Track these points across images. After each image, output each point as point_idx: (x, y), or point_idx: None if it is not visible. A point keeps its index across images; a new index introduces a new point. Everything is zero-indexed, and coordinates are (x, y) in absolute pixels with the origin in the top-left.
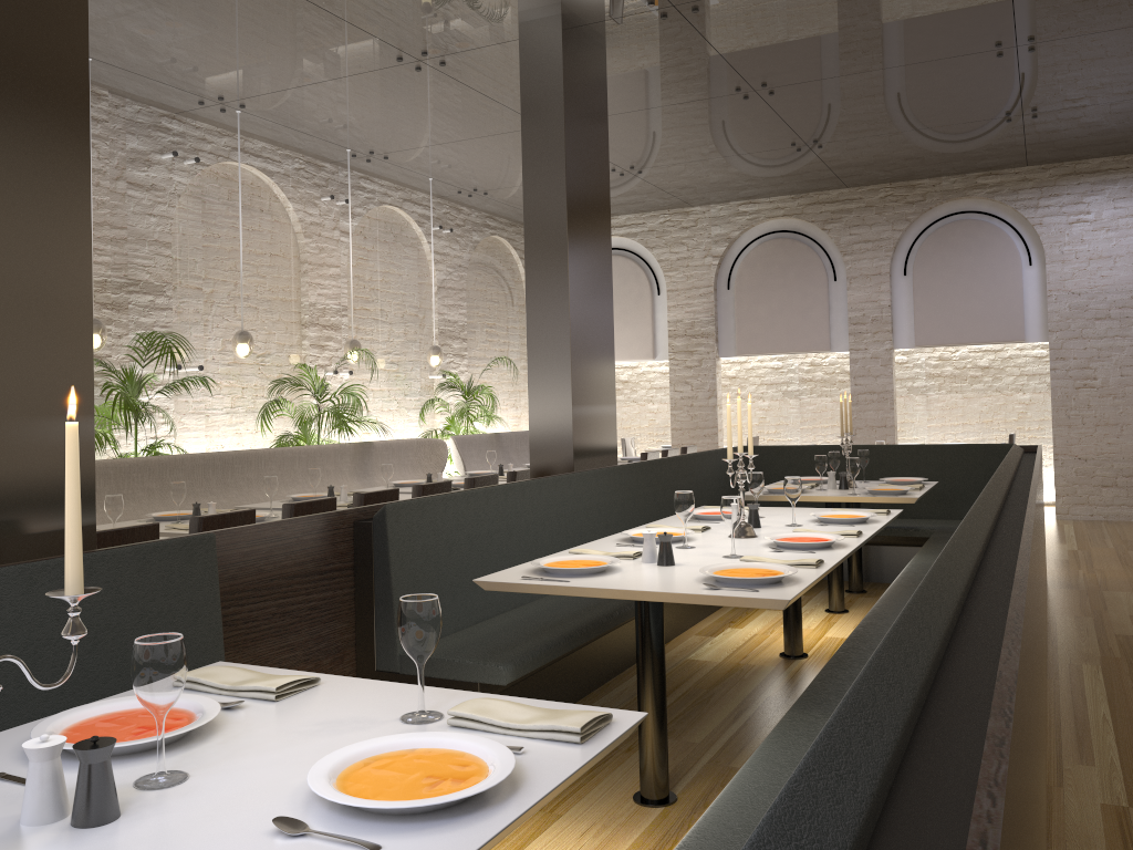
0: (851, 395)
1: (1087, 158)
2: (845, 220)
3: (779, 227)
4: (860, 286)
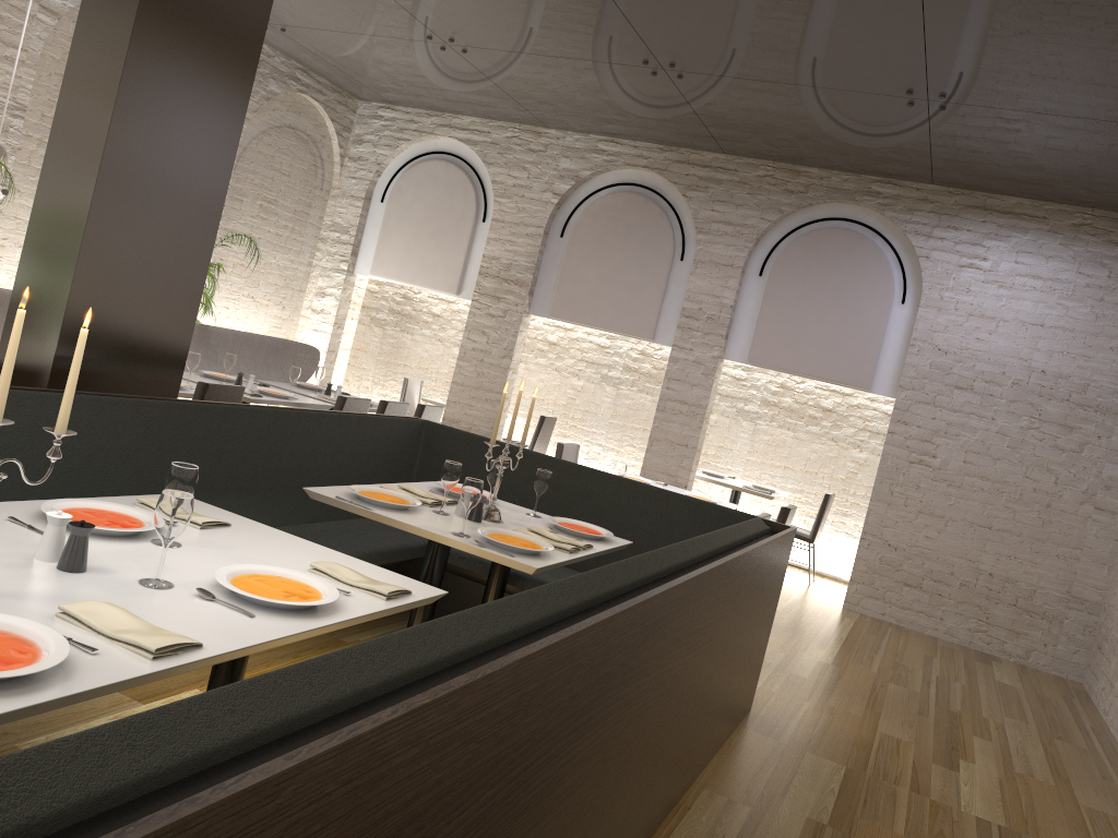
0: (659, 399)
1: (1002, 194)
2: (712, 192)
3: (638, 180)
4: (706, 273)
